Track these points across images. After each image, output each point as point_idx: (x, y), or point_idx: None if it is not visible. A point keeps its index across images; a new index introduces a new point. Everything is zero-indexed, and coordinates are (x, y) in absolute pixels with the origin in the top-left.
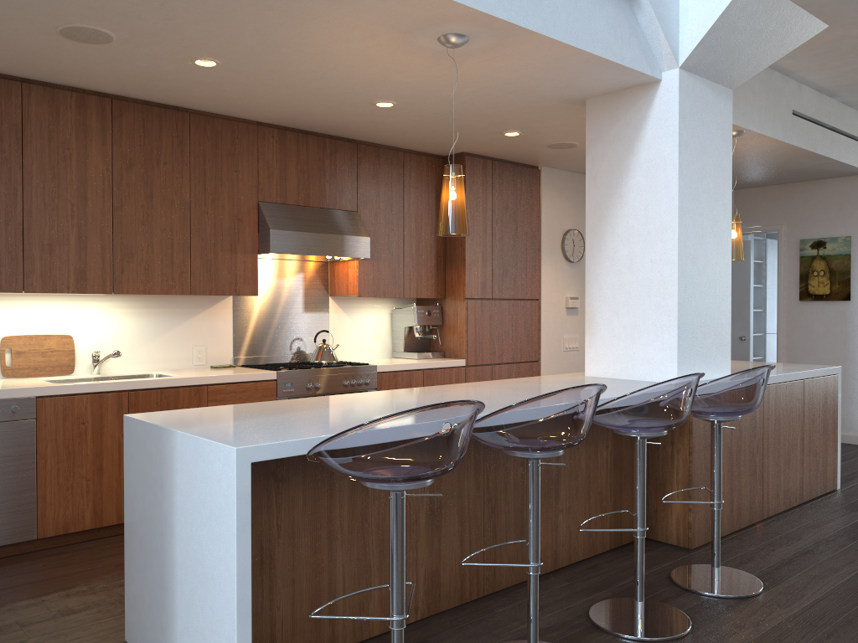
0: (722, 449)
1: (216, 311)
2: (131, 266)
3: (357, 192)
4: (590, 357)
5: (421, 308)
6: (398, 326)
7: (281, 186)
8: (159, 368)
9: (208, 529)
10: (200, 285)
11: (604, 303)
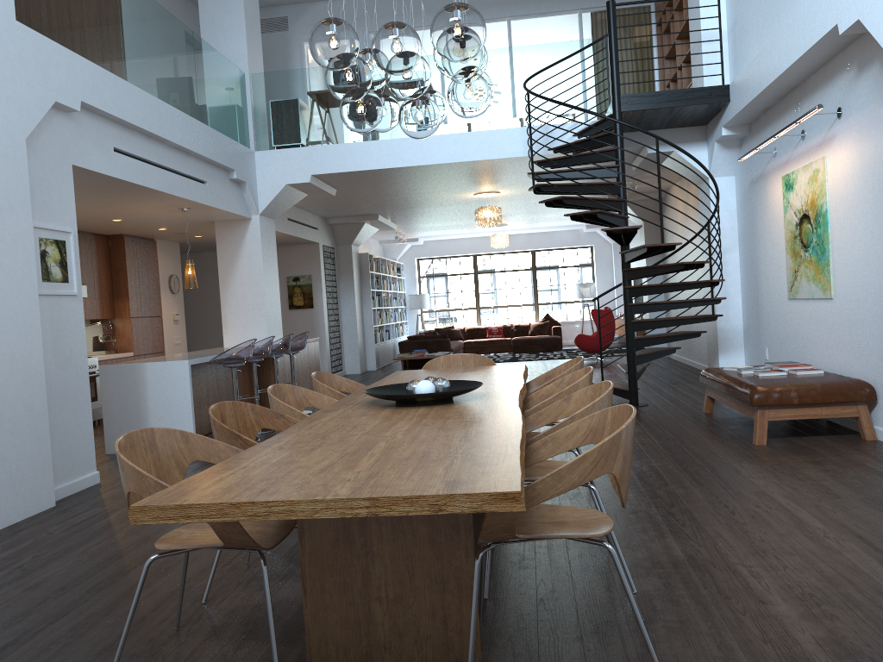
0: (286, 371)
1: None
2: None
3: None
4: (226, 339)
5: (103, 324)
6: (87, 336)
7: None
8: None
9: (172, 390)
10: None
11: (231, 314)
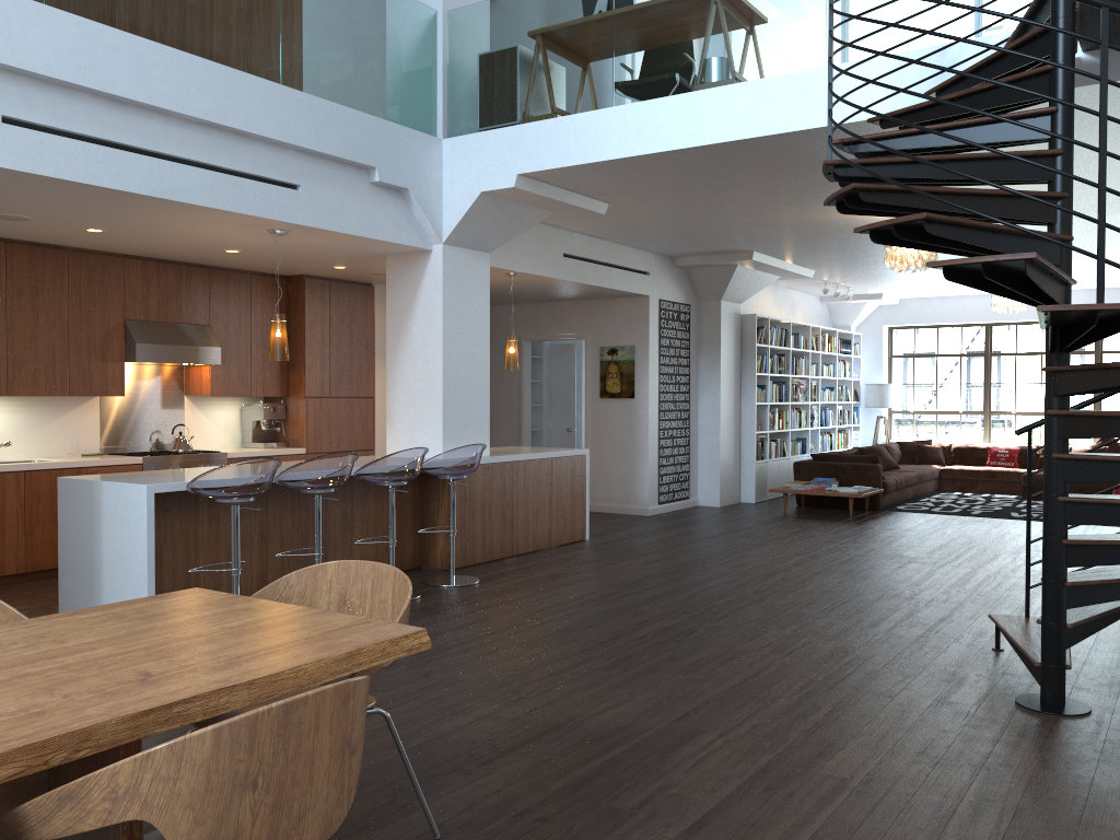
0: (476, 504)
1: (86, 408)
2: (21, 374)
3: (209, 309)
4: (390, 442)
5: (267, 405)
6: (247, 420)
7: (144, 306)
8: (38, 456)
9: (127, 532)
10: (77, 388)
11: (398, 403)
